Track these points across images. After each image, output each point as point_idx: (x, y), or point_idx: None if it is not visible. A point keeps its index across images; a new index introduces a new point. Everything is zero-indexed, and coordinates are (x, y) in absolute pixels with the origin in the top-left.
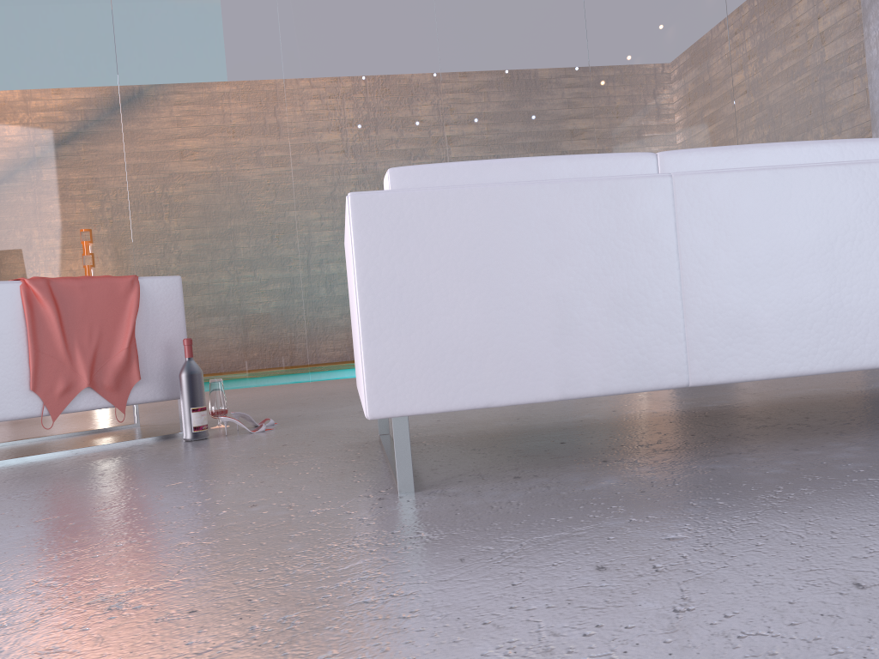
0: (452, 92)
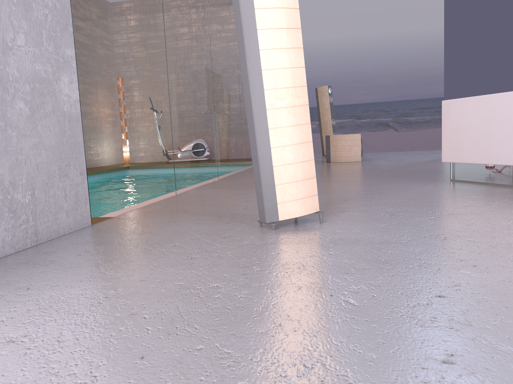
0: None
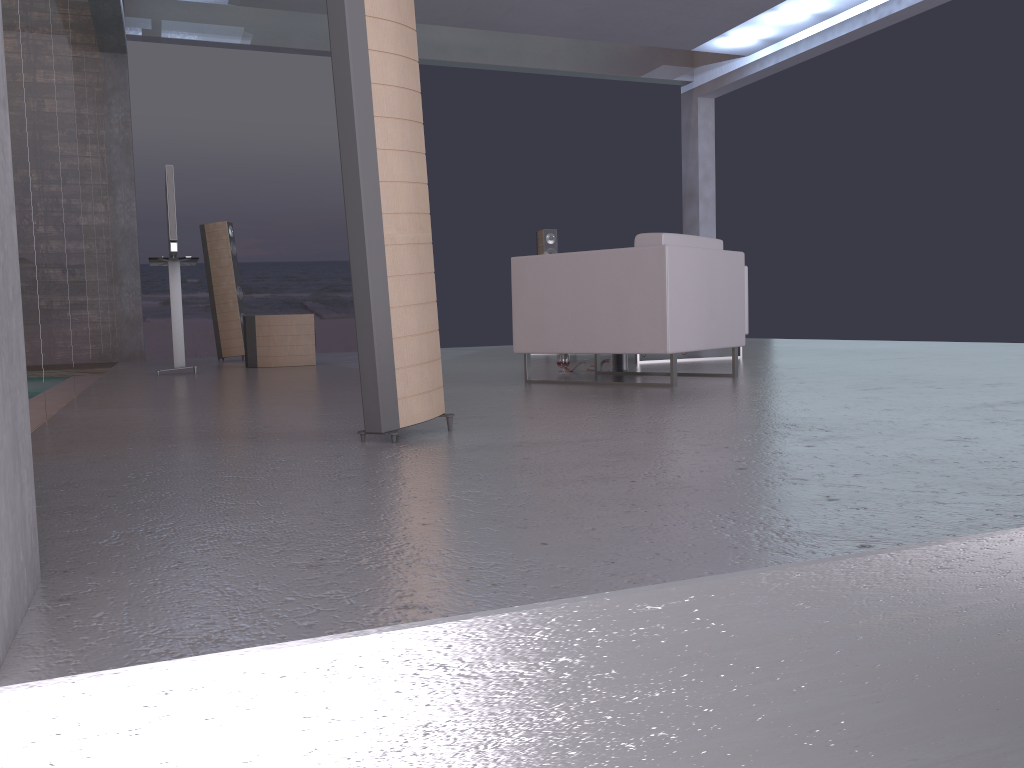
0: (71, 33)
